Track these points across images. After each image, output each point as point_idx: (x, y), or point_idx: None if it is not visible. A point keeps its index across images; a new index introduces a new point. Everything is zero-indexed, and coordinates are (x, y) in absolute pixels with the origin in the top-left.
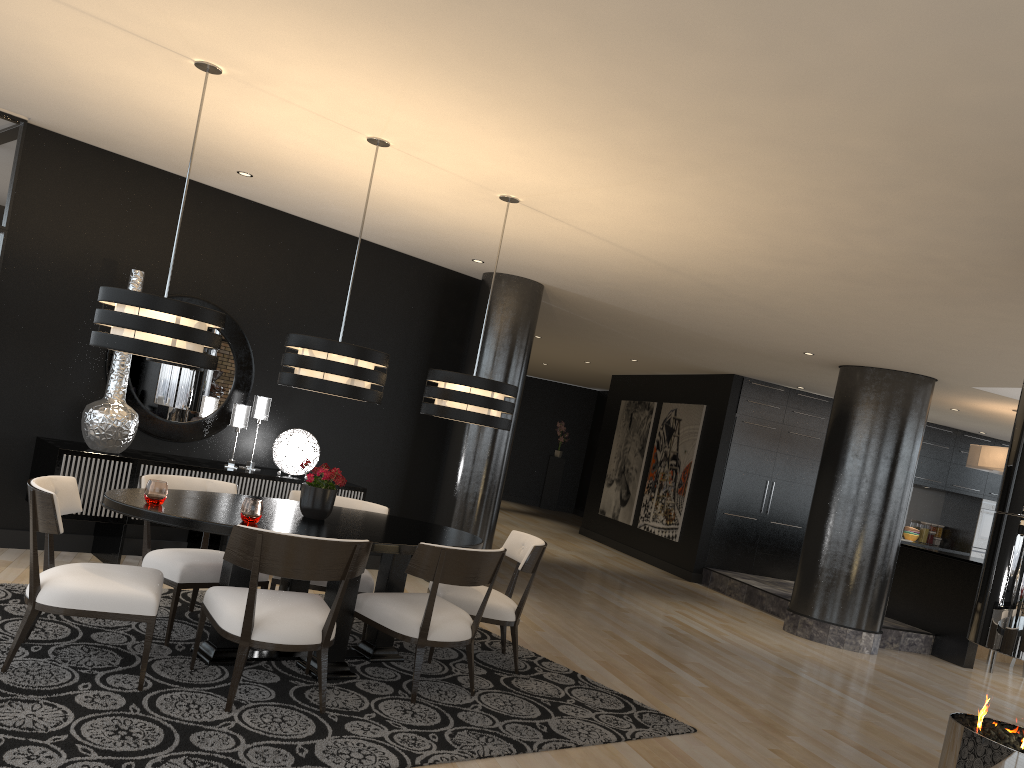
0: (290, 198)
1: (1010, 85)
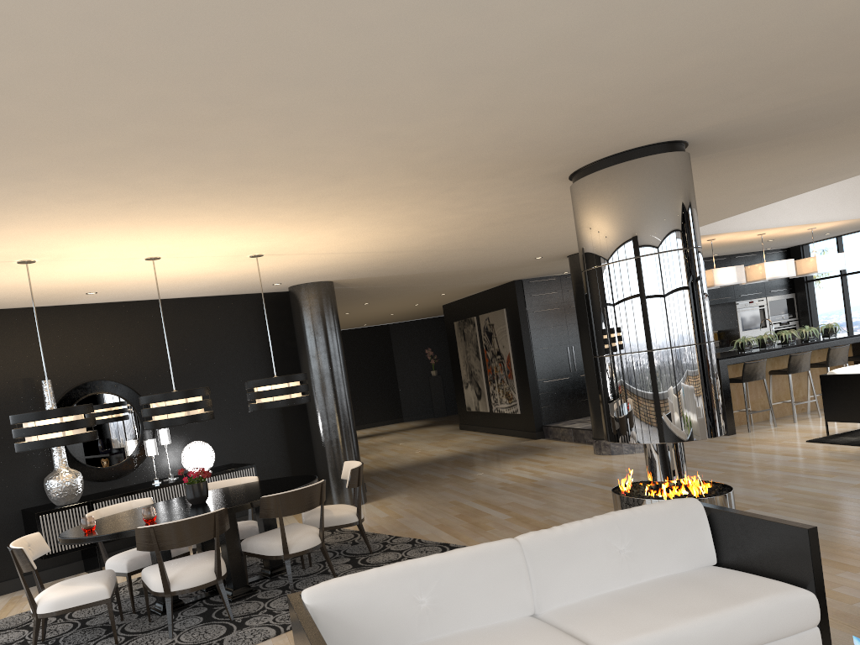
0: (130, 294)
1: (437, 148)
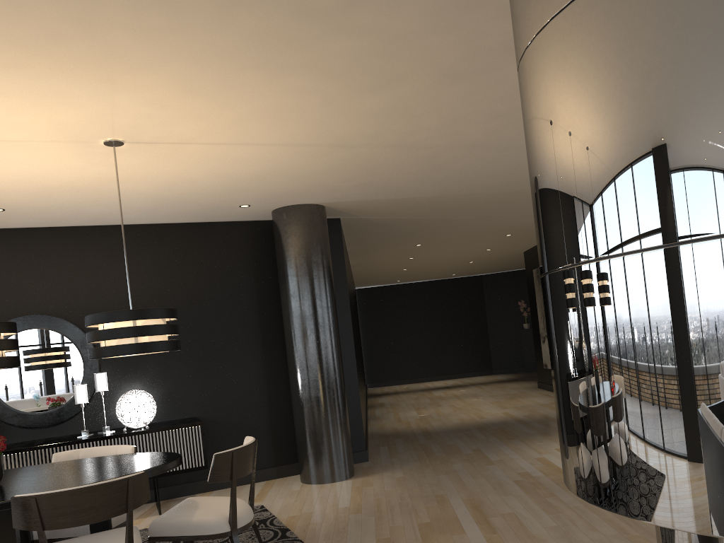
0: (60, 214)
1: None
